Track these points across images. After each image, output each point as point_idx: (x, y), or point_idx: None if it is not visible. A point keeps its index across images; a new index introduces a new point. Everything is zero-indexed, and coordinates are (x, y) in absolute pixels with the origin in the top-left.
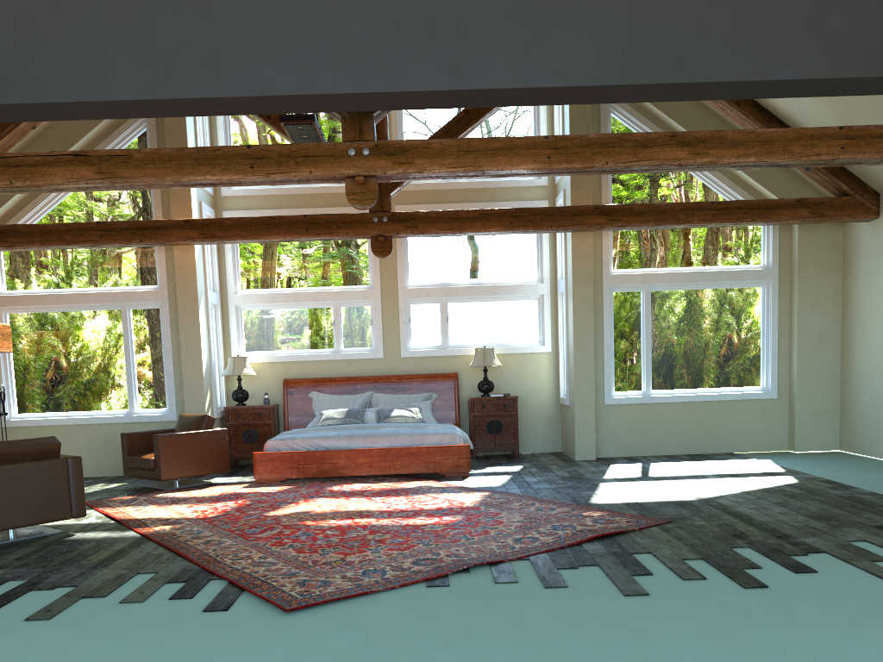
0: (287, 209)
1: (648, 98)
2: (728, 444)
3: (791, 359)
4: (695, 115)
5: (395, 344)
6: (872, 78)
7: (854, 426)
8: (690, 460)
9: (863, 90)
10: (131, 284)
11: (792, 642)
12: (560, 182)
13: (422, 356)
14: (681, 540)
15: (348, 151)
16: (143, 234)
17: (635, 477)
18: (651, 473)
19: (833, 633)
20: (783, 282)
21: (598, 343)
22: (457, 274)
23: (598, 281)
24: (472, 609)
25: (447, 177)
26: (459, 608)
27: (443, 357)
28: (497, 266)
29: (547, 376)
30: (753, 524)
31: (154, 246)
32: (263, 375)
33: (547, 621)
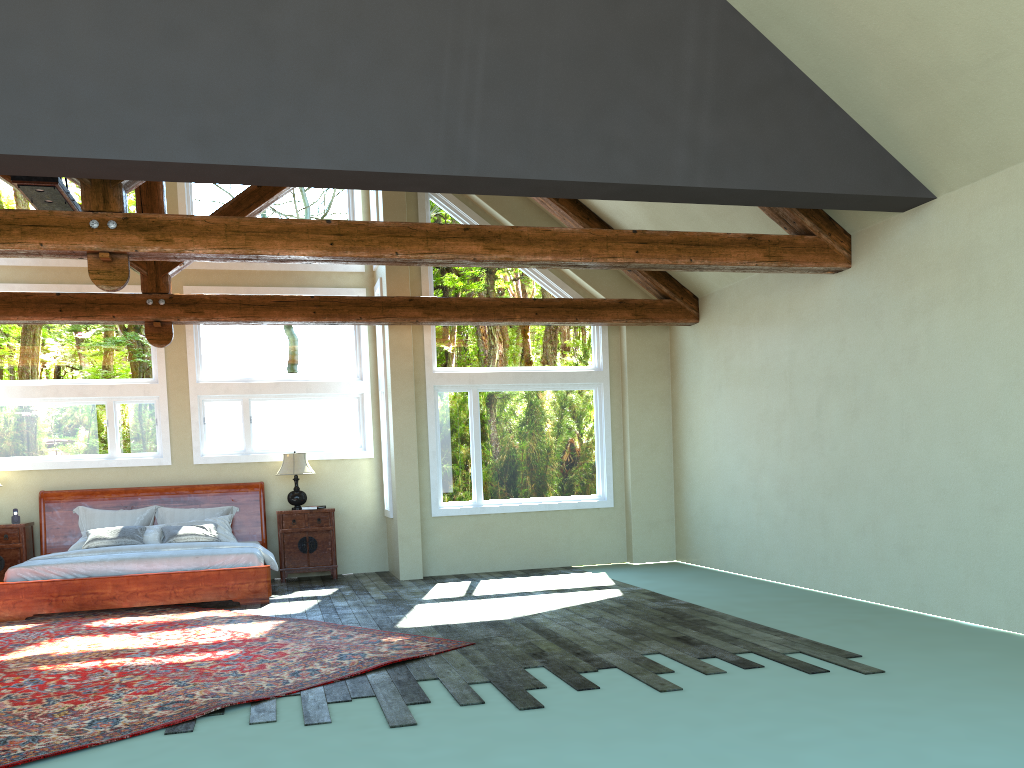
0: (44, 285)
1: (428, 188)
2: (566, 557)
3: (625, 465)
4: (518, 207)
5: (186, 448)
6: (647, 185)
7: (687, 535)
8: (523, 576)
9: (644, 197)
10: None
11: (543, 762)
12: (377, 269)
13: (221, 463)
14: (476, 663)
15: (90, 222)
16: None
17: (457, 596)
18: (476, 592)
19: (587, 749)
20: (615, 385)
21: (423, 448)
22: (262, 368)
23: (420, 380)
24: (209, 756)
25: (215, 259)
26: (194, 756)
27: (246, 464)
28: (309, 360)
29: (370, 485)
30: (557, 642)
31: None
32: (12, 486)
33: (292, 762)
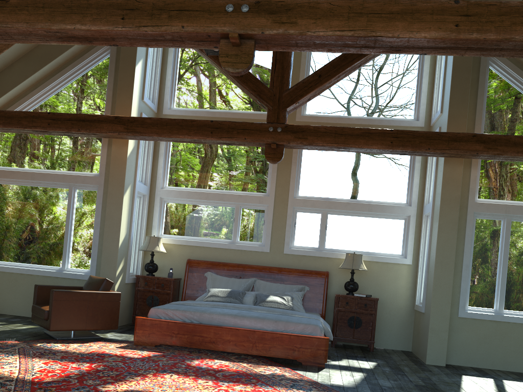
0: None
1: None
2: None
3: None
4: None
5: (280, 242)
6: None
7: None
8: None
9: None
10: (80, 170)
11: None
12: (435, 123)
13: (301, 254)
14: None
15: (226, 6)
16: (81, 125)
17: None
18: None
19: None
20: None
21: (458, 261)
22: (338, 192)
23: (463, 207)
24: None
25: (333, 48)
26: None
27: (318, 257)
28: (372, 189)
29: (405, 284)
30: None
31: (91, 136)
32: (173, 254)
33: None
